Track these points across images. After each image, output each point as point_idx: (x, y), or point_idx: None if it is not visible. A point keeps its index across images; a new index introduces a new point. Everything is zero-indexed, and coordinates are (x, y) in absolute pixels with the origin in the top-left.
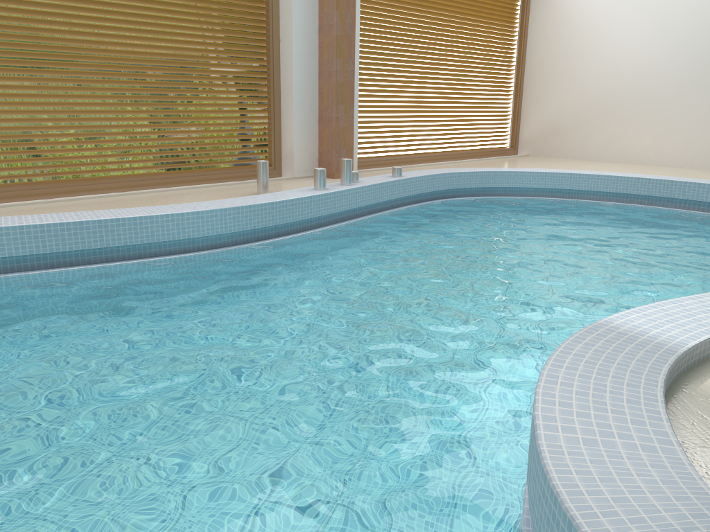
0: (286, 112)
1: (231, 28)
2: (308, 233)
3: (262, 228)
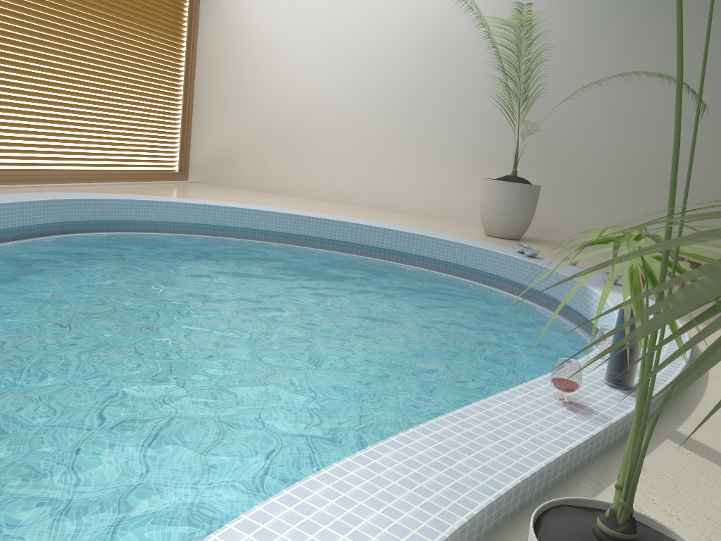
0: None
1: None
2: None
3: None
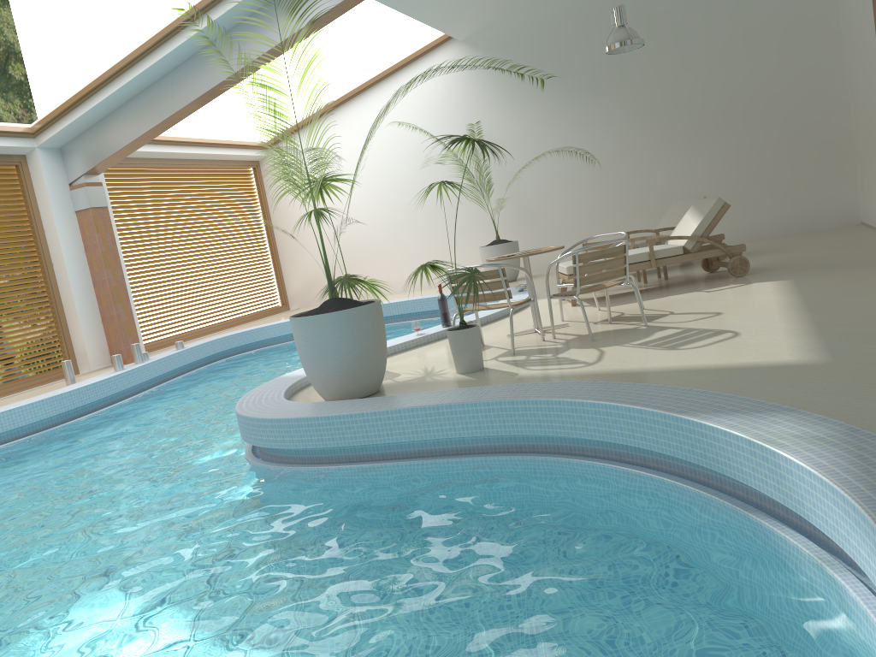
0: (71, 320)
1: (6, 263)
2: (119, 403)
3: (82, 406)
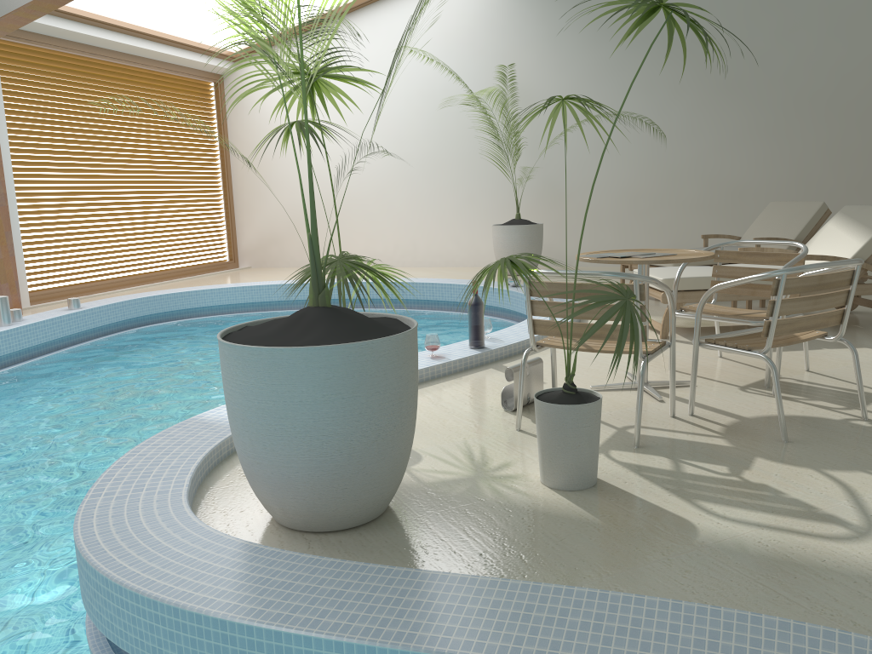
0: None
1: None
2: None
3: None
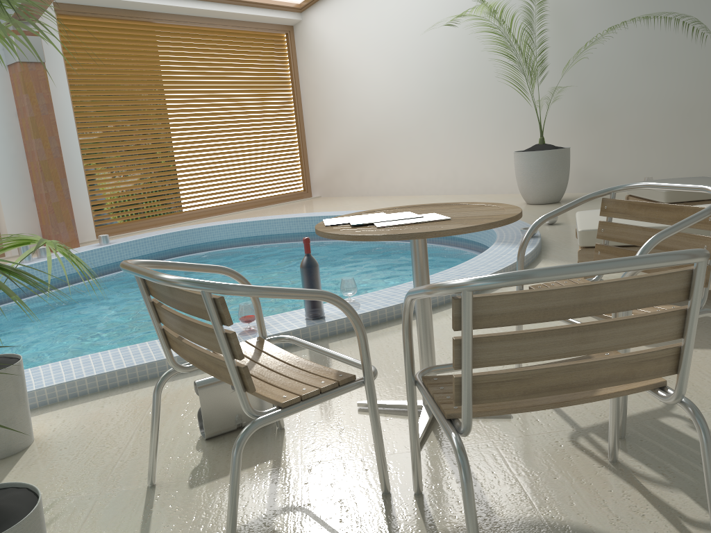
0: None
1: None
2: None
3: None
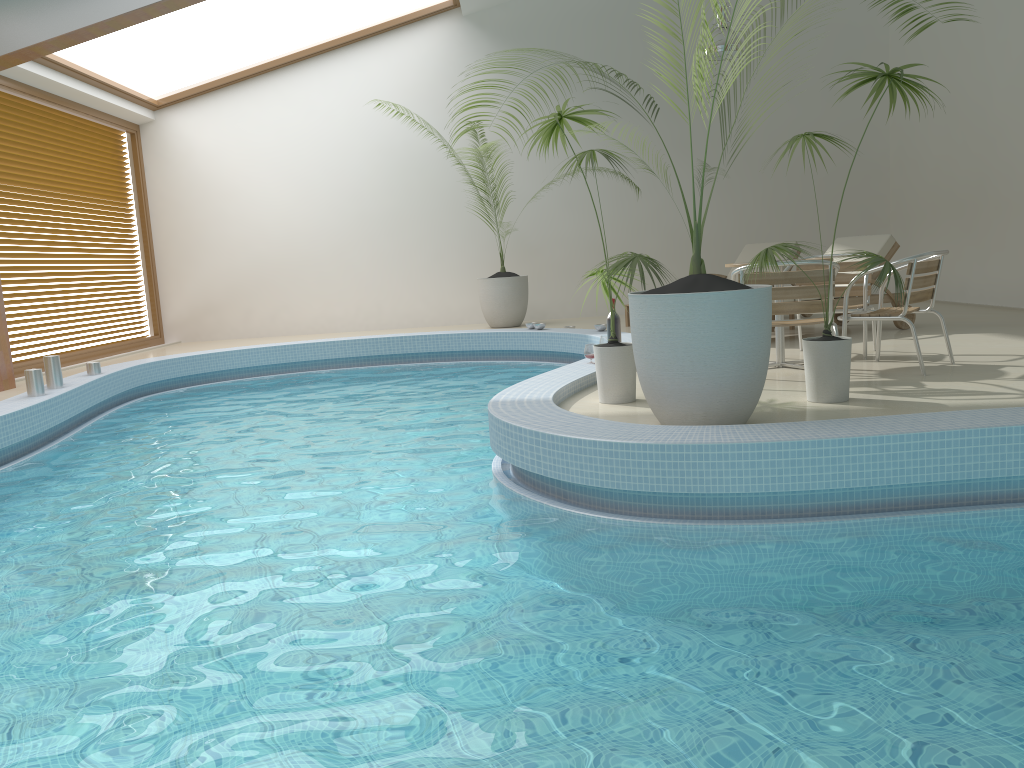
0: None
1: None
2: (50, 448)
3: (0, 449)
